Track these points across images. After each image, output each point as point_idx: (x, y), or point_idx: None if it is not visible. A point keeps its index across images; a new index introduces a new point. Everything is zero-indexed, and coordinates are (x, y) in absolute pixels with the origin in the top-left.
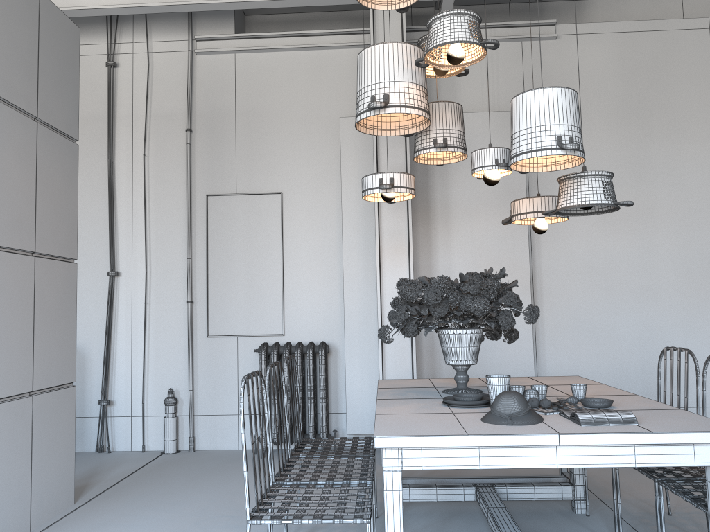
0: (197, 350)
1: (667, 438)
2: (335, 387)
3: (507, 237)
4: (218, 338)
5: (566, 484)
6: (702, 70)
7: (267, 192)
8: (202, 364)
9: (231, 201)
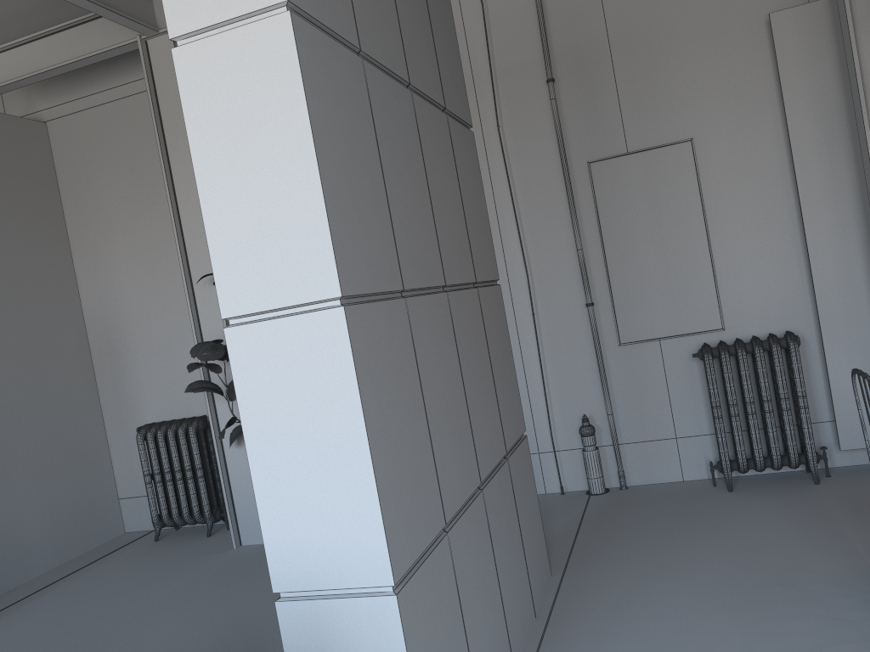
0: (608, 363)
1: None
2: (809, 389)
3: None
4: (633, 345)
5: None
6: None
7: (672, 143)
8: (618, 380)
9: (623, 164)
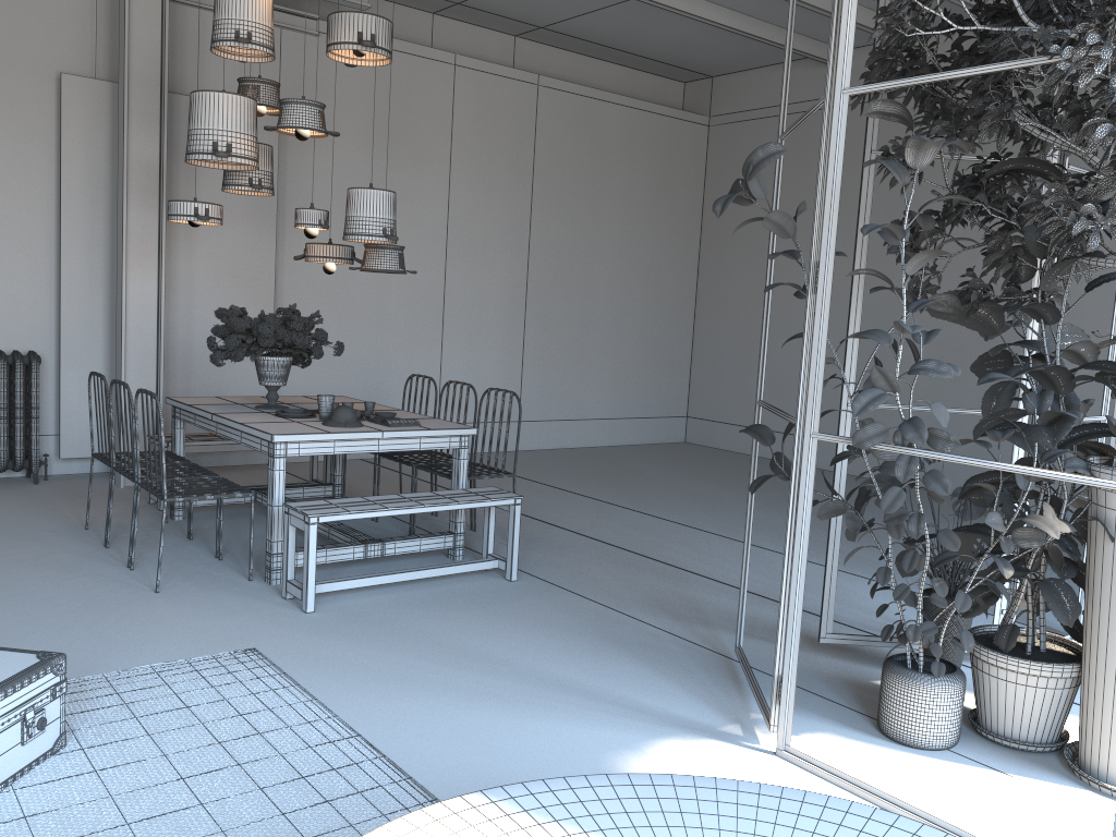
0: None
1: (438, 432)
2: (41, 405)
3: (254, 250)
4: None
5: (328, 484)
6: (445, 105)
7: None
8: None
9: None
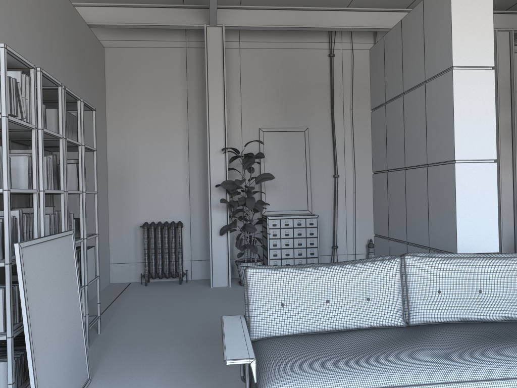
0: None
1: None
2: None
3: None
4: None
5: None
6: None
7: None
8: None
9: None
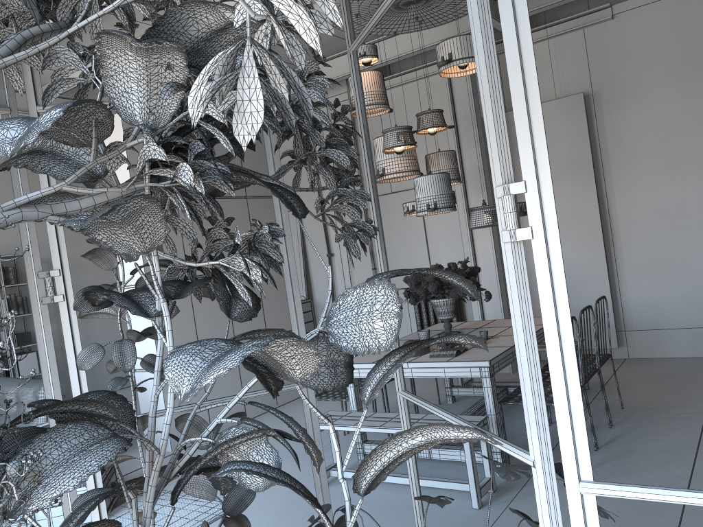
0: None
1: (452, 364)
2: (471, 320)
3: (579, 199)
4: None
5: None
6: None
7: (410, 189)
8: None
9: (389, 198)
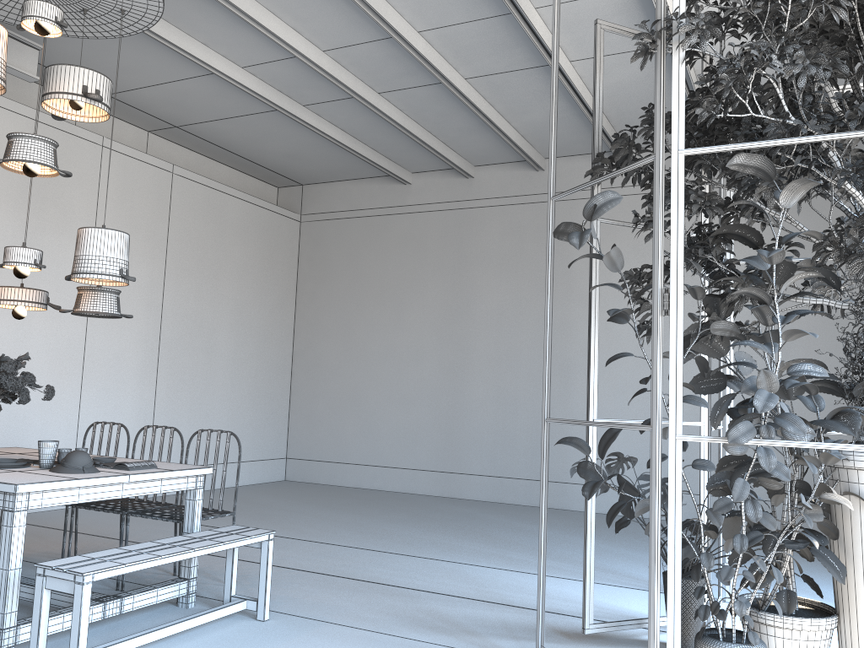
0: None
1: (180, 473)
2: None
3: None
4: None
5: None
6: (92, 179)
7: None
8: None
9: None
